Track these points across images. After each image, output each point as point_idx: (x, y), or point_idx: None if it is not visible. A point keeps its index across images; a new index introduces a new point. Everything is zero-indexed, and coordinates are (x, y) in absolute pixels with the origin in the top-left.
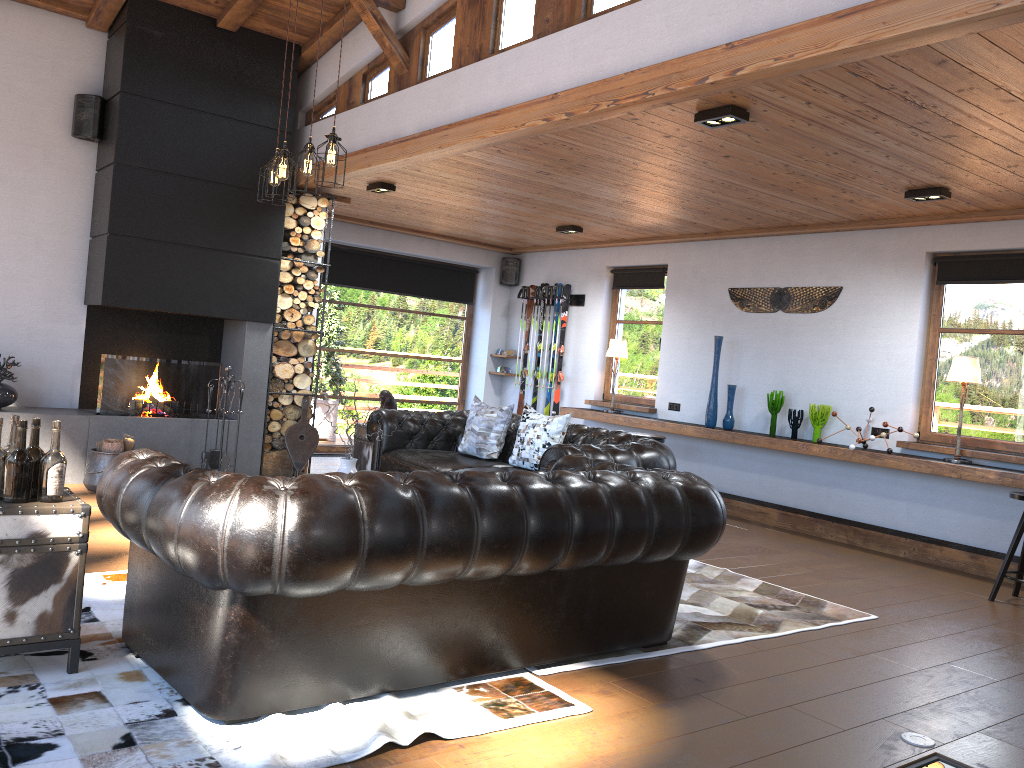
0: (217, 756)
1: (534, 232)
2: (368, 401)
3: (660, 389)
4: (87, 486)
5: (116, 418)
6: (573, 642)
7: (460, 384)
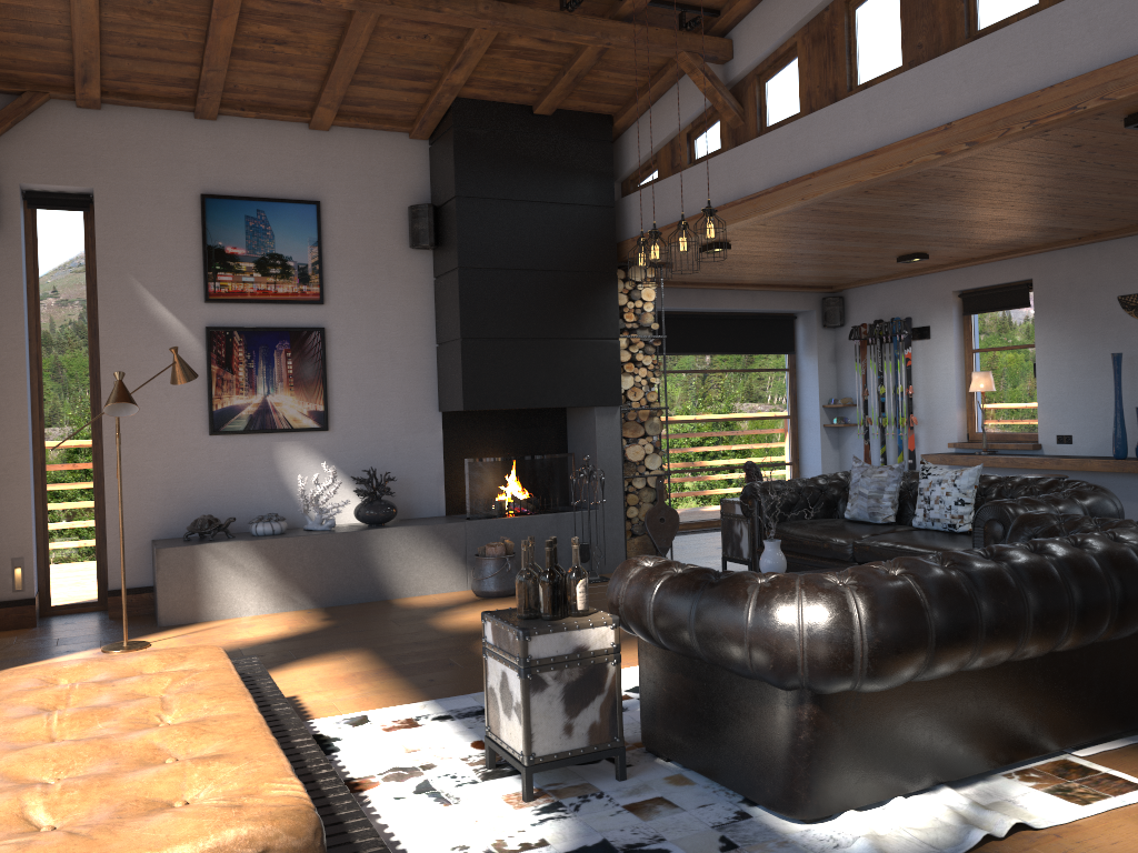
0: None
1: (866, 266)
2: (699, 472)
3: (1042, 421)
4: (477, 592)
5: (488, 521)
6: (1109, 718)
7: (791, 442)
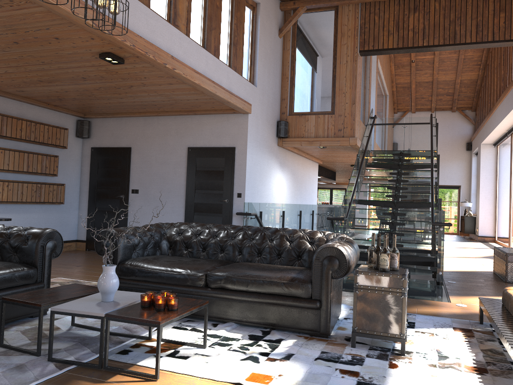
0: (348, 310)
1: None
2: None
3: None
4: None
5: None
6: None
7: None
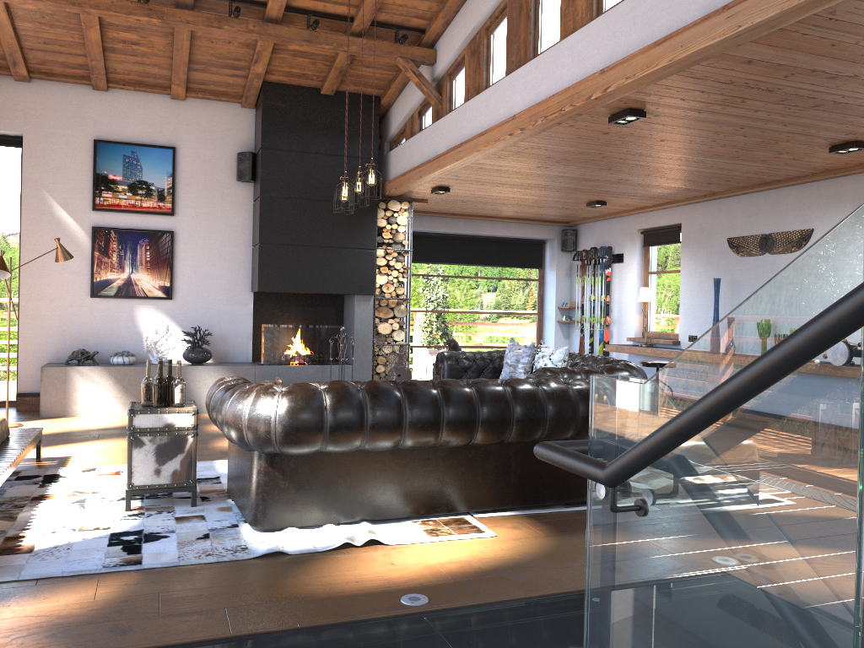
0: (248, 545)
1: (574, 208)
2: (464, 348)
3: (681, 325)
4: None
5: (272, 367)
6: (503, 496)
7: (537, 332)
